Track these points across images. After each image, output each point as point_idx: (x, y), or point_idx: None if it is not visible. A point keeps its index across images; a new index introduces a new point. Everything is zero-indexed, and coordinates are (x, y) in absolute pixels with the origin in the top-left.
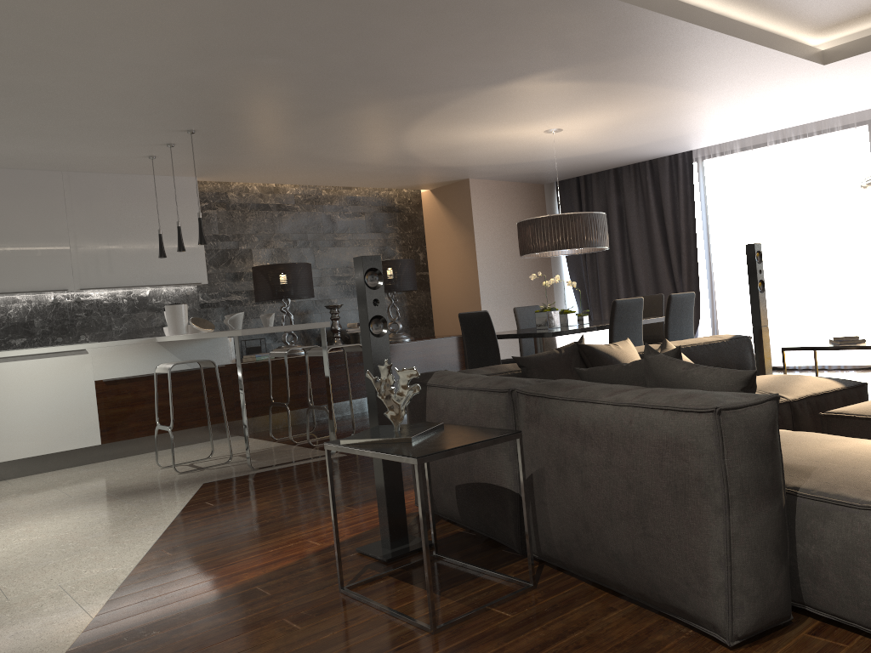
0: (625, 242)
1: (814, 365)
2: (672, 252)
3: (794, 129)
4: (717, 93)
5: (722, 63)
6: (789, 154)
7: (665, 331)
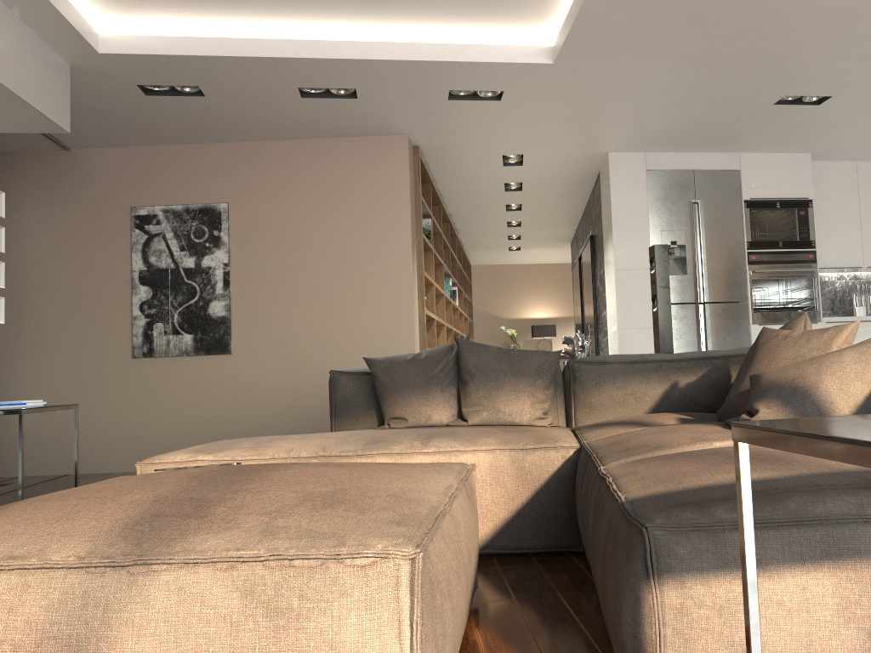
0: None
1: None
2: None
3: None
4: None
5: None
6: None
7: None
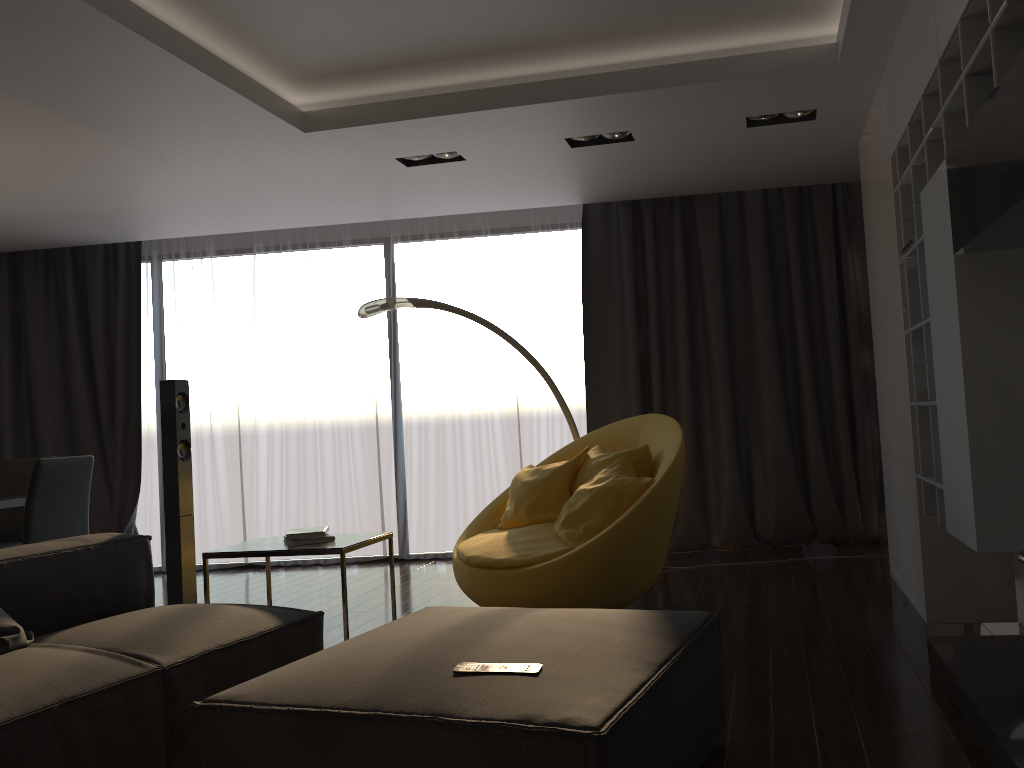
0: (23, 371)
1: (306, 559)
2: (101, 392)
3: (292, 235)
4: (145, 145)
5: (133, 84)
6: (284, 267)
7: (26, 522)
